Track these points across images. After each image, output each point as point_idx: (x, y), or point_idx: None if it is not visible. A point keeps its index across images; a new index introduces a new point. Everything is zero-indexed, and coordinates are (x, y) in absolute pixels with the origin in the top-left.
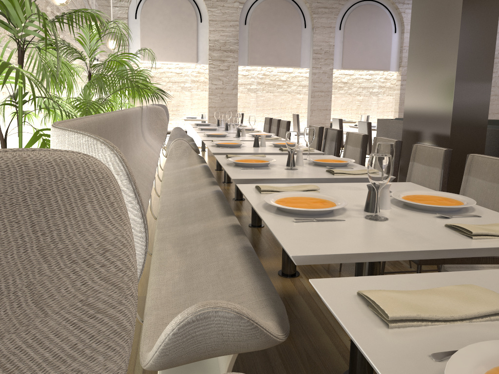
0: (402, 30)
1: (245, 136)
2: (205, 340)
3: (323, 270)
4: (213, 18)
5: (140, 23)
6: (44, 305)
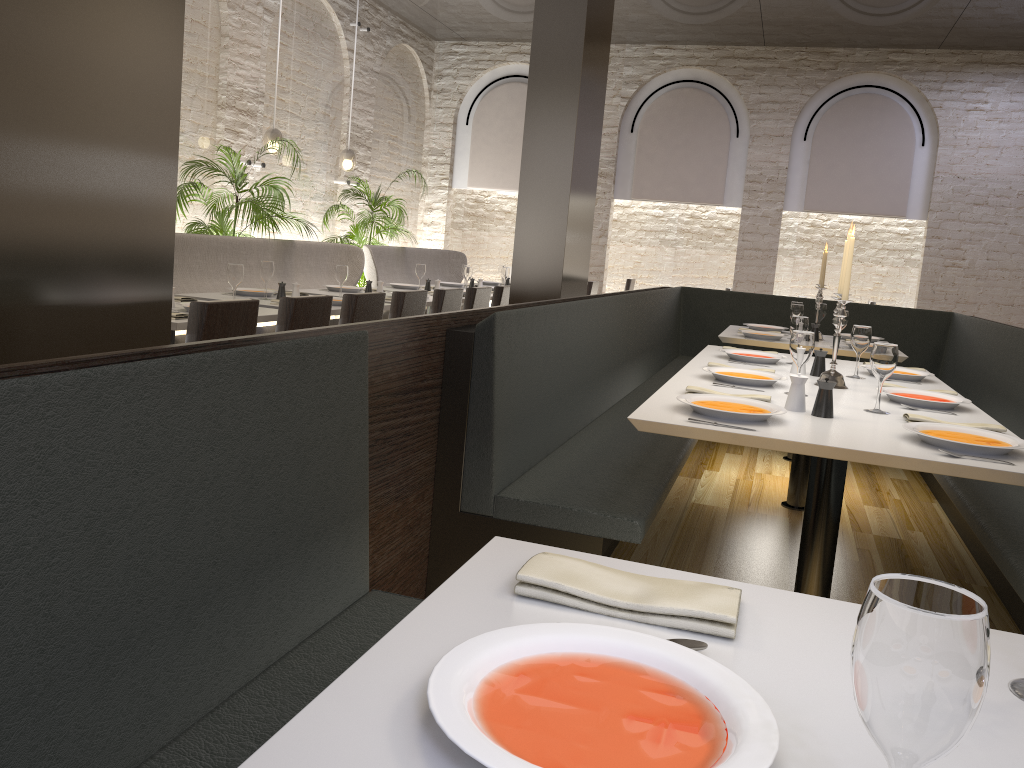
0: (937, 142)
1: None
2: None
3: None
4: None
5: (471, 131)
6: None
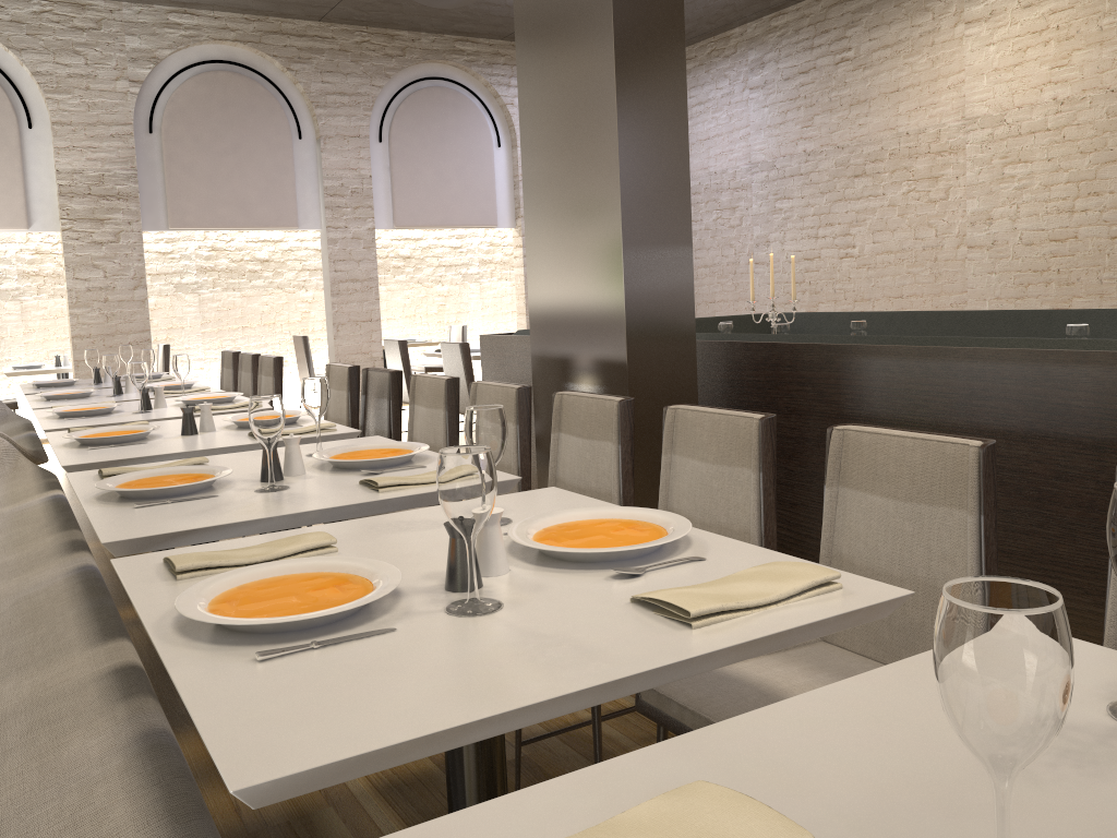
0: (513, 142)
1: (166, 407)
2: None
3: None
4: (62, 117)
5: None
6: None
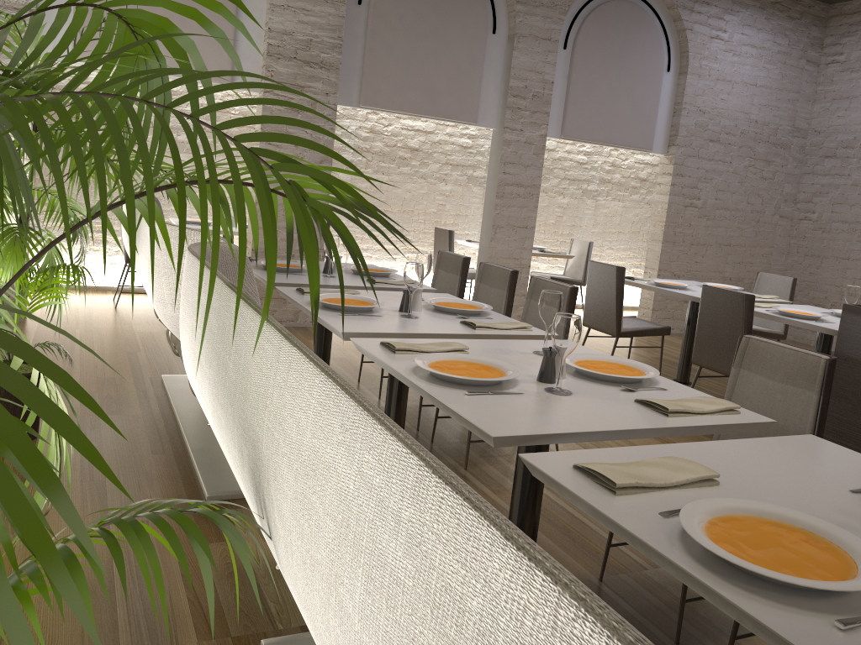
0: (681, 69)
1: (565, 377)
2: None
3: None
4: None
5: None
6: None
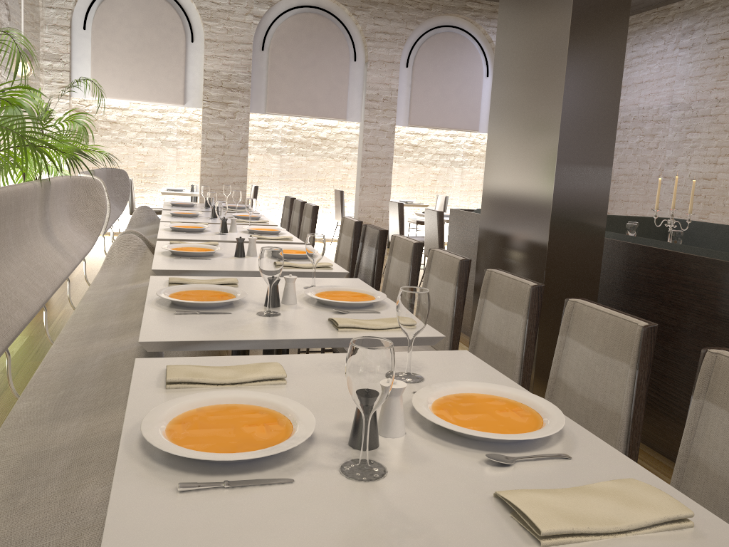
0: None
1: (236, 232)
2: None
3: None
4: (211, 36)
5: (91, 36)
6: None
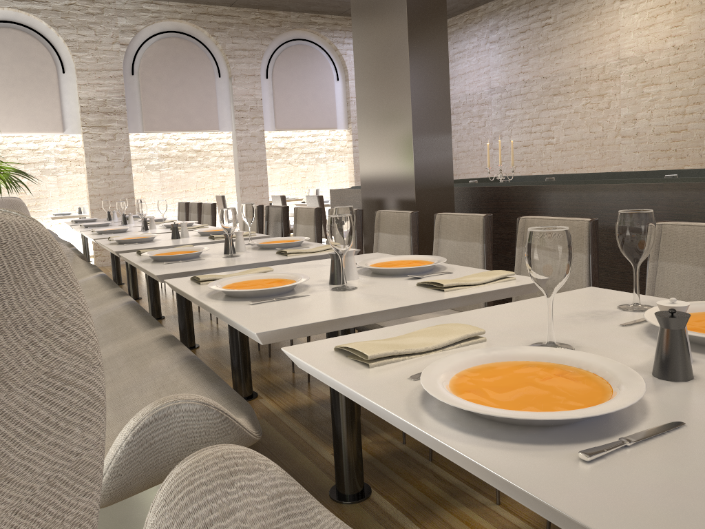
0: (346, 77)
1: (155, 228)
2: (166, 447)
3: (287, 384)
4: (82, 66)
5: None
6: (6, 379)
